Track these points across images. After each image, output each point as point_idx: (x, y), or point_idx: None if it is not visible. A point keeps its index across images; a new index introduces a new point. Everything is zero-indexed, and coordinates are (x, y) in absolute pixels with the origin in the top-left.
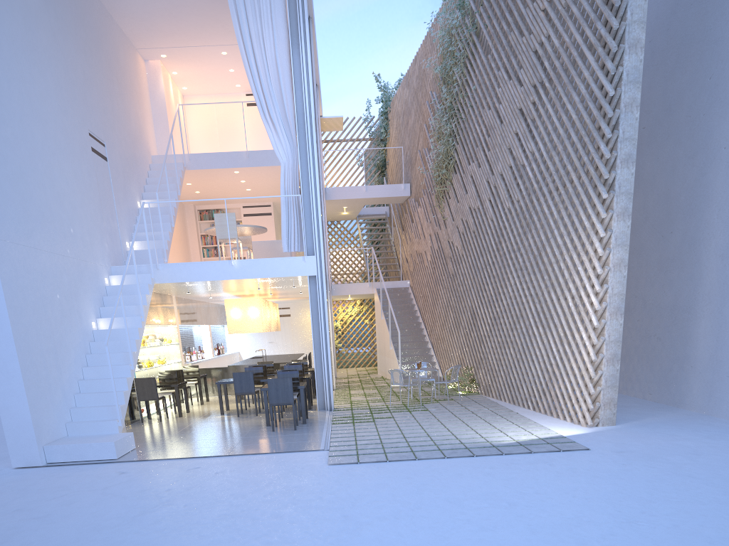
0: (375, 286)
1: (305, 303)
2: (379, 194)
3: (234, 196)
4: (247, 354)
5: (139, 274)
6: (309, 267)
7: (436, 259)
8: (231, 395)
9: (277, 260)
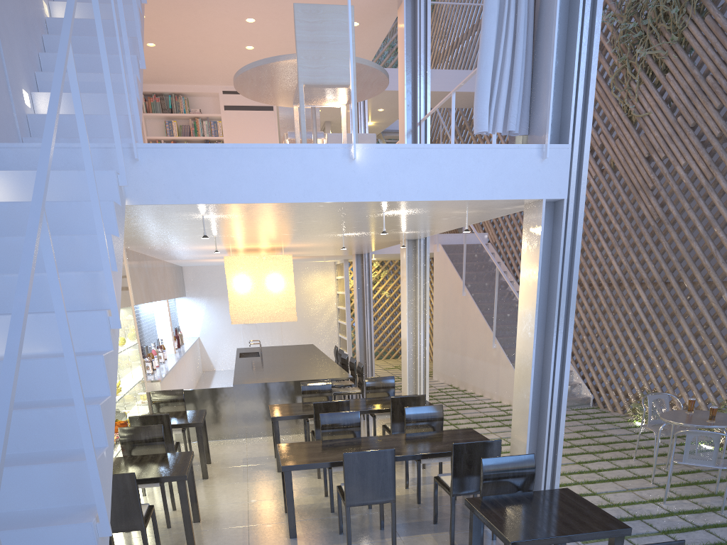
0: (436, 240)
1: (299, 264)
2: (450, 86)
3: (215, 65)
4: (211, 341)
5: (78, 170)
6: (550, 177)
7: (591, 195)
8: (239, 439)
9: (472, 152)
